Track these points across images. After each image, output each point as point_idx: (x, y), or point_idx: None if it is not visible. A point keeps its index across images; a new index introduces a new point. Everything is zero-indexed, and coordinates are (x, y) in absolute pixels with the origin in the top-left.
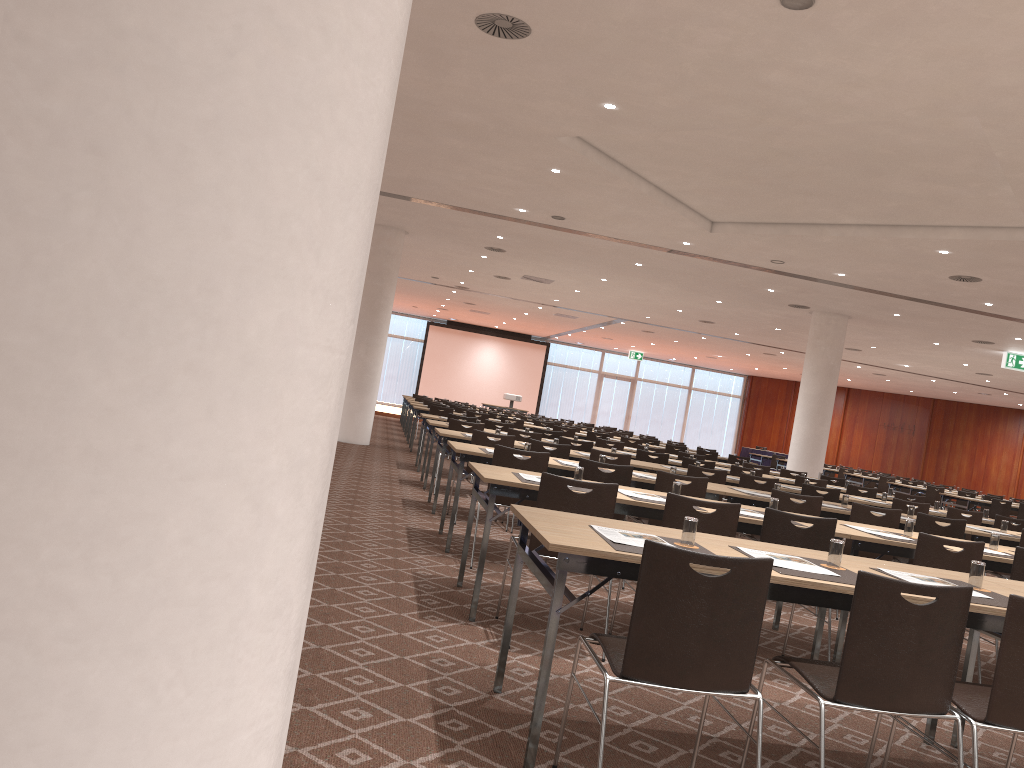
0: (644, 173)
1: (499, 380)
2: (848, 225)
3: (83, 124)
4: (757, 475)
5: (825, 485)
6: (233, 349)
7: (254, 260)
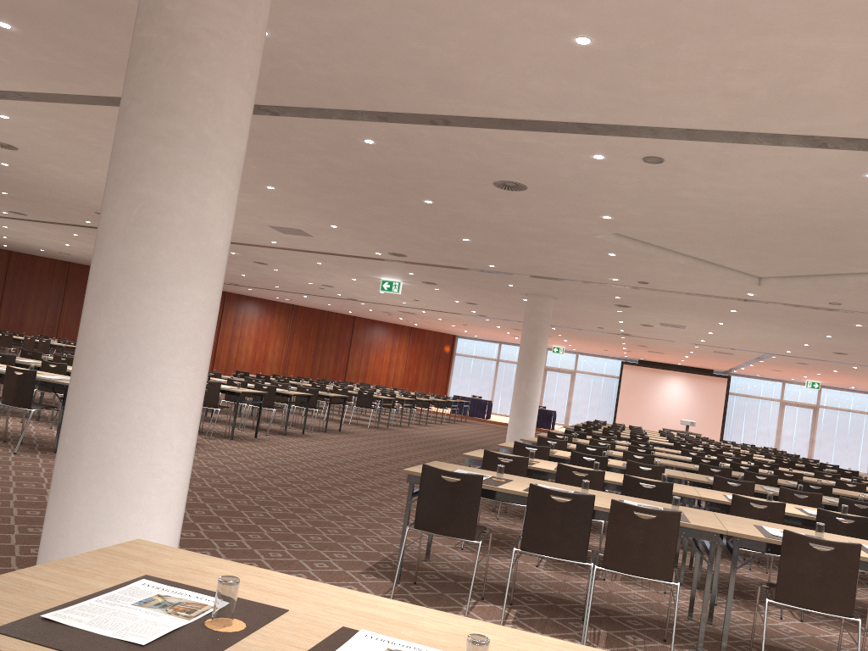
0: (677, 250)
1: (685, 408)
2: (863, 273)
3: (119, 337)
4: (798, 477)
5: (864, 488)
6: (149, 378)
7: (154, 360)
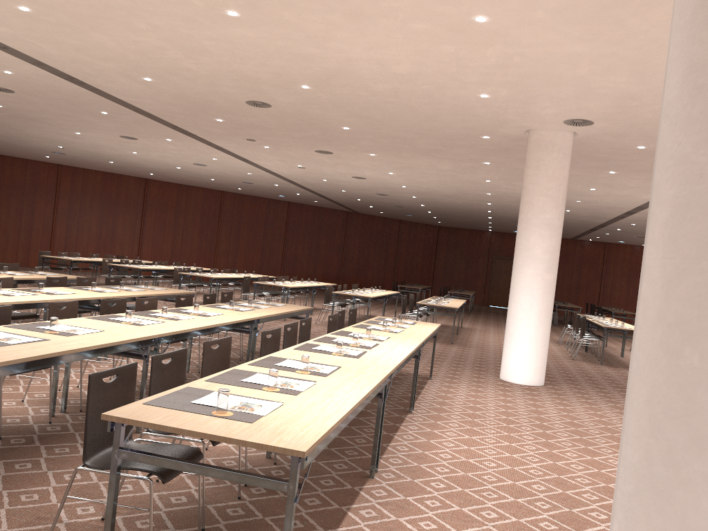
0: None
1: None
2: None
3: (511, 286)
4: None
5: None
6: (515, 299)
7: (516, 293)
